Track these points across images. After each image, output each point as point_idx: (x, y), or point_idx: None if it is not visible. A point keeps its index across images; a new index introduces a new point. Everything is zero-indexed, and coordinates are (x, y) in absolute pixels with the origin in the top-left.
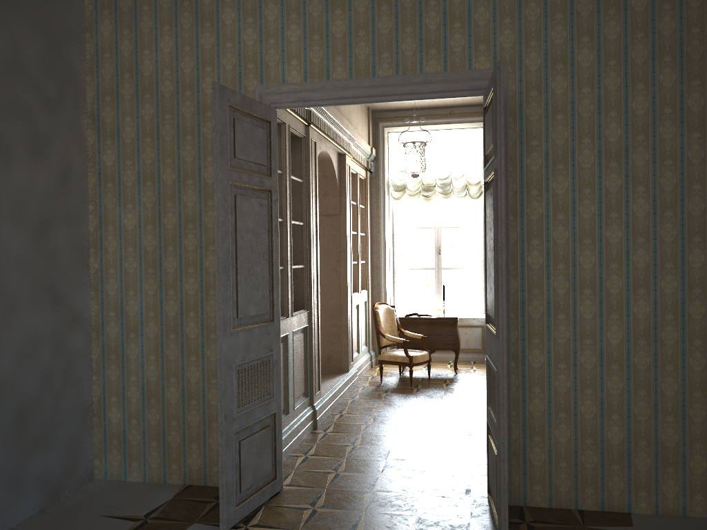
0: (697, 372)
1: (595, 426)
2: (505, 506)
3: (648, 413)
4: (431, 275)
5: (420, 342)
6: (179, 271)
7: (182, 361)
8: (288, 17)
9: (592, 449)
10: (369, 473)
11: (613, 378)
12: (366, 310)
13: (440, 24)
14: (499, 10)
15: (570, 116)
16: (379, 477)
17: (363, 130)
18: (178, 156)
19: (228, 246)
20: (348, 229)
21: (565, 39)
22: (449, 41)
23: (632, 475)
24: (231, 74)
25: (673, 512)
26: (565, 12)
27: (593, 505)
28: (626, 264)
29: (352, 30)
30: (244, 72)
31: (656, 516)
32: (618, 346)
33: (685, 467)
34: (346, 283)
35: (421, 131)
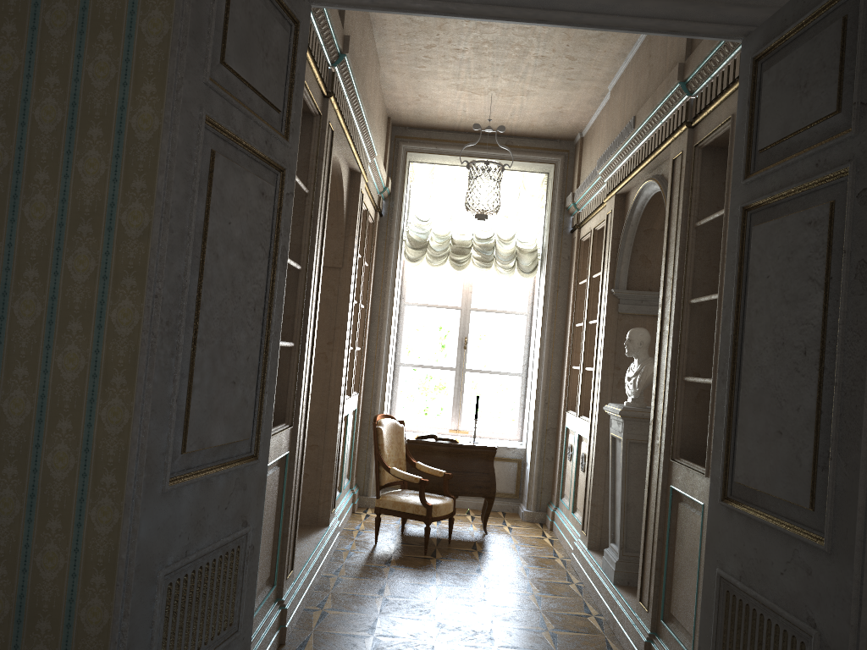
0: None
1: None
2: None
3: None
4: (449, 377)
5: (437, 481)
6: (47, 326)
7: (28, 529)
8: None
9: None
10: None
11: None
12: (355, 423)
13: None
14: None
15: None
16: None
17: (381, 148)
18: (76, 73)
19: (182, 272)
20: (351, 293)
21: None
22: None
23: None
24: None
25: None
26: None
27: None
28: None
29: None
30: None
31: None
32: None
33: None
34: (339, 380)
35: (458, 166)
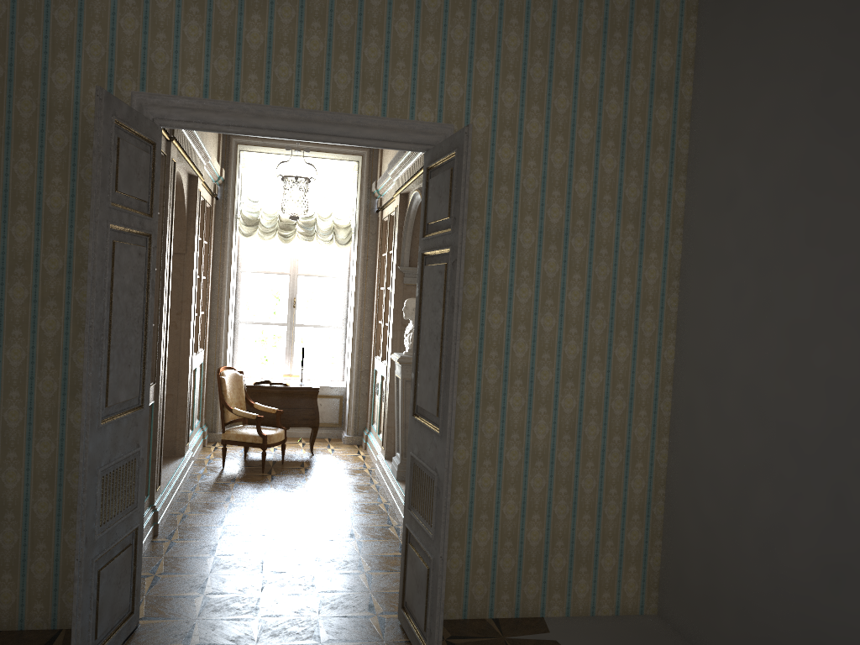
0: (614, 468)
1: (516, 527)
2: (439, 628)
3: (567, 512)
4: (282, 332)
5: (272, 417)
6: None
7: None
8: (186, 9)
9: (511, 552)
10: (246, 592)
11: (537, 475)
12: (202, 374)
13: (381, 59)
14: (449, 56)
15: (514, 190)
16: (261, 598)
17: (214, 146)
18: (6, 170)
19: (102, 311)
20: (195, 273)
21: (515, 104)
22: (390, 82)
23: (547, 577)
24: (98, 69)
25: (583, 612)
26: (517, 73)
27: (508, 612)
28: (558, 355)
29: (273, 43)
30: (117, 70)
31: (568, 618)
32: (544, 442)
33: (597, 565)
34: (188, 342)
35: (283, 155)
